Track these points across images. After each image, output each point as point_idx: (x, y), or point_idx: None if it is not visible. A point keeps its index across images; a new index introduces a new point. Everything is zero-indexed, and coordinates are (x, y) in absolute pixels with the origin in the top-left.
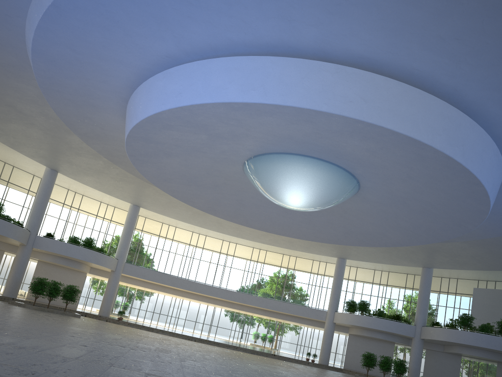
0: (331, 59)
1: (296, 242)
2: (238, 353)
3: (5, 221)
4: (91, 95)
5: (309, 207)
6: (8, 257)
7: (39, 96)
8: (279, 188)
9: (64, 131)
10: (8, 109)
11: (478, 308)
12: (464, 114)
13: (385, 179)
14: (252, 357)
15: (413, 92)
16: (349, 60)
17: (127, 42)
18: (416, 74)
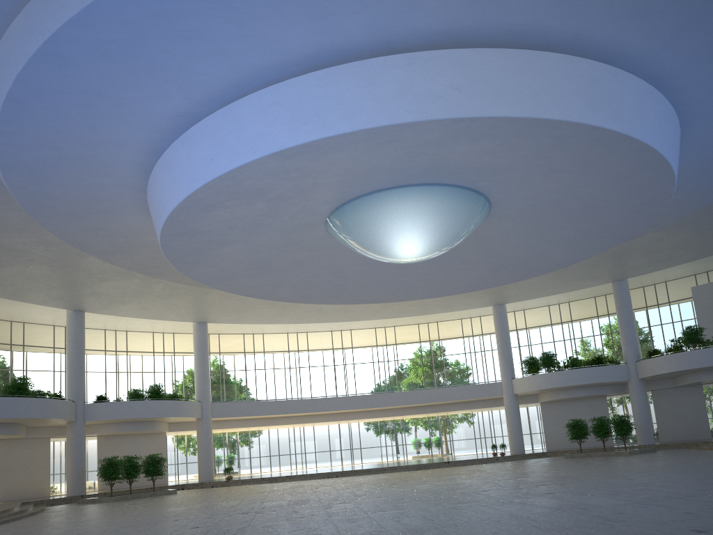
0: (396, 49)
1: (431, 303)
2: (399, 475)
3: (38, 398)
4: (96, 198)
5: (431, 253)
6: (55, 444)
7: (28, 221)
8: (383, 241)
9: (75, 255)
10: None
11: (705, 313)
12: (599, 62)
13: (521, 183)
14: (419, 474)
15: (520, 56)
16: (420, 42)
17: (120, 115)
18: (517, 31)
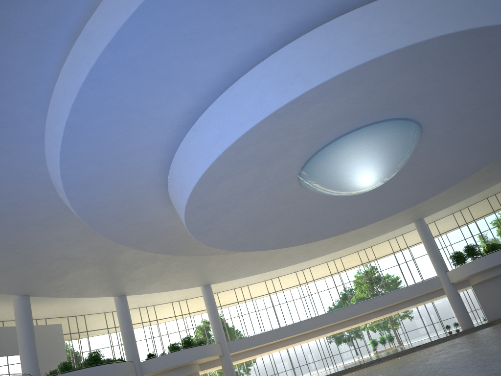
0: (347, 9)
1: (368, 231)
2: (390, 363)
3: (109, 364)
4: (131, 199)
5: (385, 178)
6: None
7: (82, 233)
8: (347, 176)
9: (116, 252)
10: (61, 262)
11: None
12: None
13: (447, 103)
14: (406, 358)
15: None
16: None
17: (145, 123)
18: None
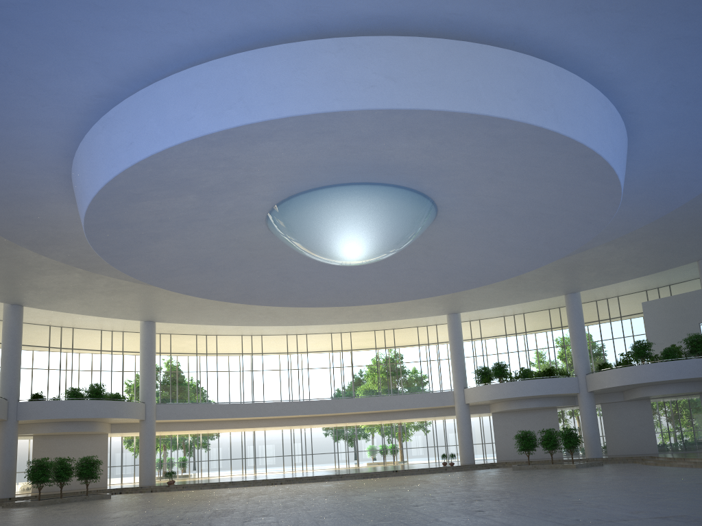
0: (328, 33)
1: (385, 309)
2: (343, 484)
3: None
4: (18, 183)
5: (374, 256)
6: None
7: None
8: (324, 241)
9: (8, 245)
10: None
11: (655, 328)
12: (542, 60)
13: (466, 187)
14: (363, 483)
15: (459, 47)
16: (354, 27)
17: (33, 92)
18: (456, 21)
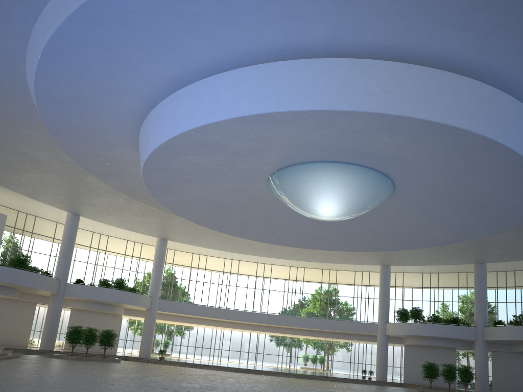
0: (345, 54)
1: (335, 255)
2: (289, 380)
3: (33, 272)
4: (102, 131)
5: (343, 216)
6: (43, 309)
7: (50, 141)
8: (308, 200)
9: (81, 173)
10: (22, 159)
11: None
12: (500, 90)
13: (421, 175)
14: (304, 382)
15: (440, 75)
16: (365, 52)
17: (129, 71)
18: (441, 56)
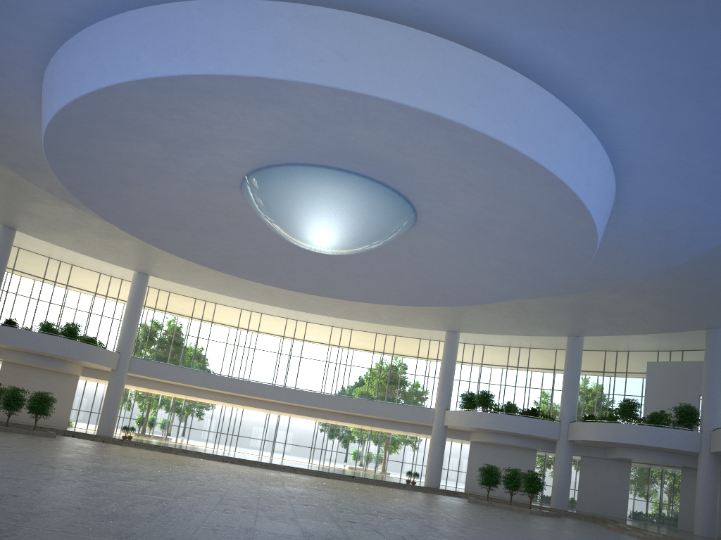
0: None
1: (383, 312)
2: (287, 476)
3: None
4: None
5: (342, 247)
6: None
7: None
8: (290, 220)
9: (0, 164)
10: None
11: (654, 391)
12: (514, 70)
13: (441, 194)
14: (306, 479)
15: (422, 39)
16: None
17: None
18: (424, 11)
